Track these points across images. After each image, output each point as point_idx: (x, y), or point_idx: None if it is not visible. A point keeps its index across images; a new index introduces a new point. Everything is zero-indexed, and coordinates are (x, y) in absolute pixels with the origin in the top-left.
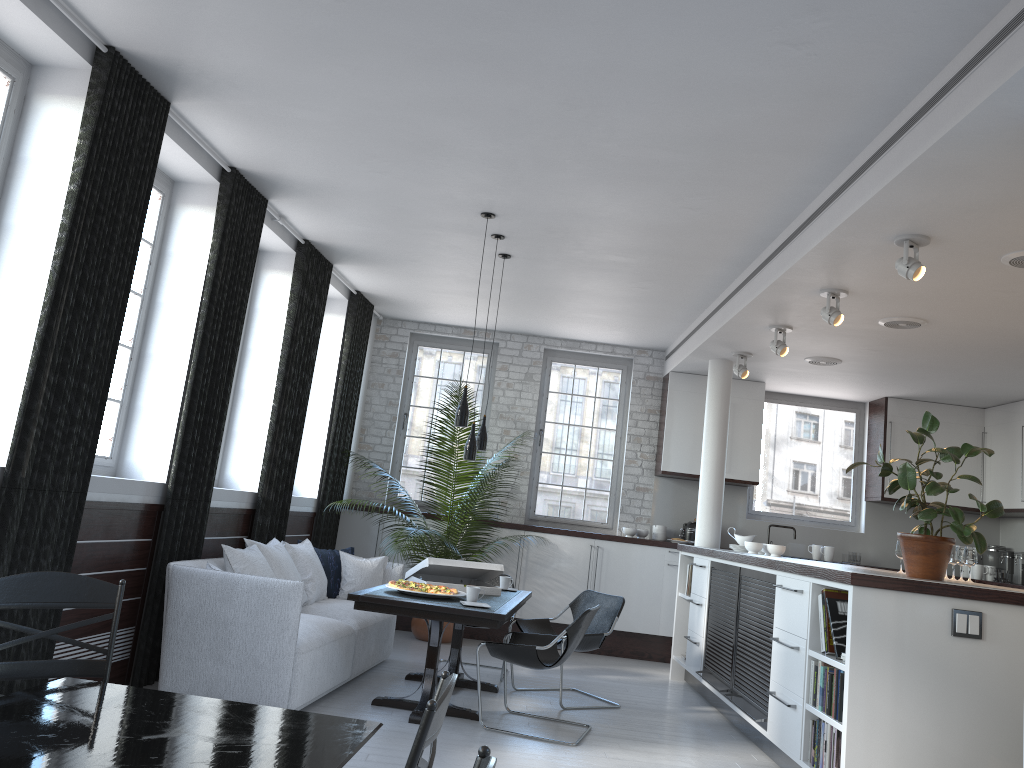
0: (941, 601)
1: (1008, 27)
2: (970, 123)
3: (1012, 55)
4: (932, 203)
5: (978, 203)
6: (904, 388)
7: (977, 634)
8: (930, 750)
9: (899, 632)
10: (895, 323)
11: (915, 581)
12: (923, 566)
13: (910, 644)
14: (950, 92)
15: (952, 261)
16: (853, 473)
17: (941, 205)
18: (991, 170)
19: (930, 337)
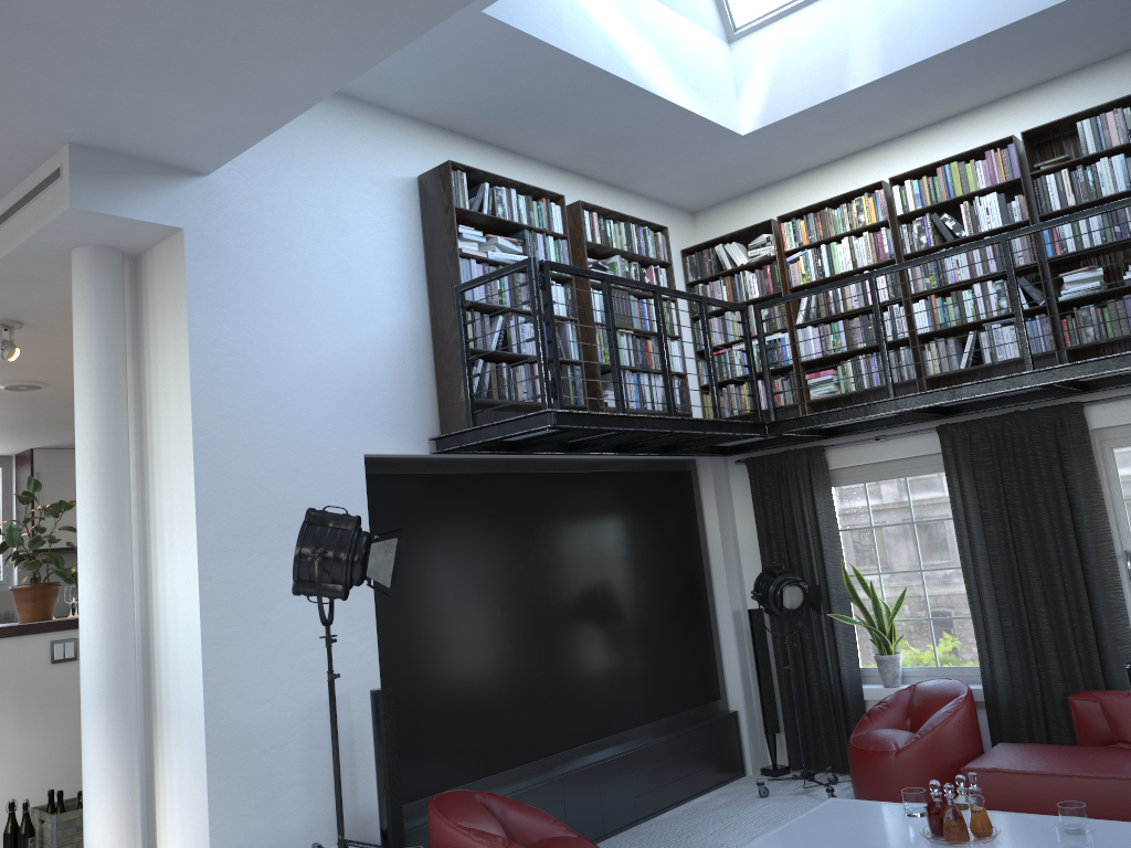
0: (41, 637)
1: (42, 185)
2: (25, 250)
3: (45, 209)
4: (14, 299)
5: (55, 300)
6: (48, 439)
7: (73, 656)
8: (37, 763)
9: (4, 673)
10: (16, 387)
11: (16, 626)
12: (33, 611)
13: (15, 680)
14: (8, 221)
15: (50, 339)
16: (3, 530)
17: (23, 300)
18: (56, 280)
19: (55, 396)
